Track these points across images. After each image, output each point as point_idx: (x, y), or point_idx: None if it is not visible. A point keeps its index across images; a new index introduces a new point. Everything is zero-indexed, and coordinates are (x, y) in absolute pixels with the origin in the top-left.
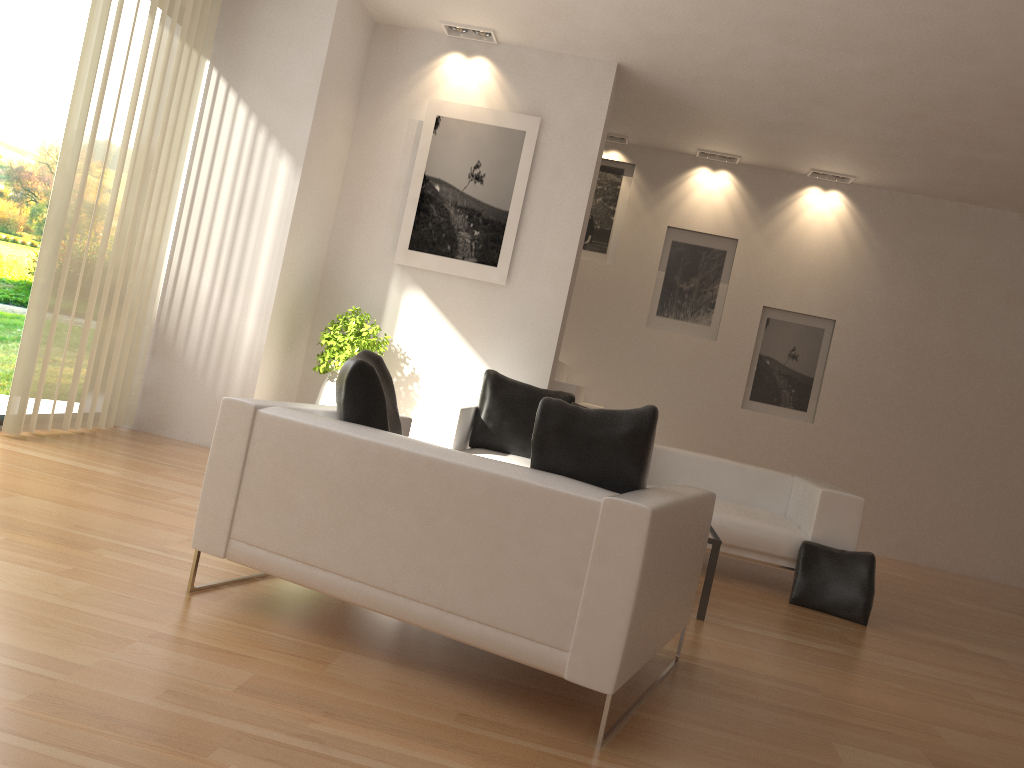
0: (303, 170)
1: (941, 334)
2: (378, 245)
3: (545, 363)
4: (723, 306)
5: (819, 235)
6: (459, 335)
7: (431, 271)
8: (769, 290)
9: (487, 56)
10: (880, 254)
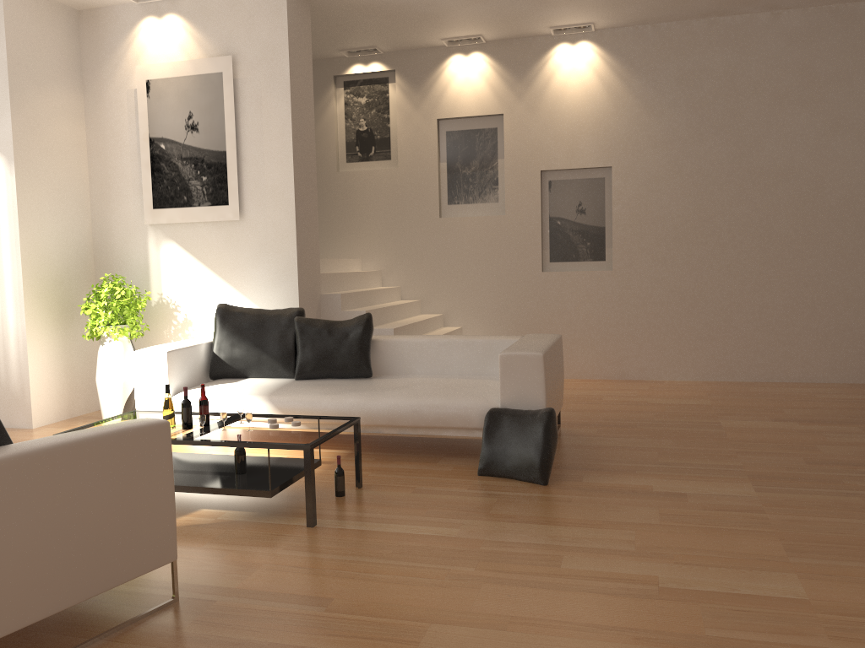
0: (17, 165)
1: (717, 153)
2: (130, 211)
3: (292, 282)
4: (505, 180)
5: (577, 89)
6: (215, 275)
7: (178, 223)
8: (543, 154)
9: (175, 12)
10: (640, 91)
